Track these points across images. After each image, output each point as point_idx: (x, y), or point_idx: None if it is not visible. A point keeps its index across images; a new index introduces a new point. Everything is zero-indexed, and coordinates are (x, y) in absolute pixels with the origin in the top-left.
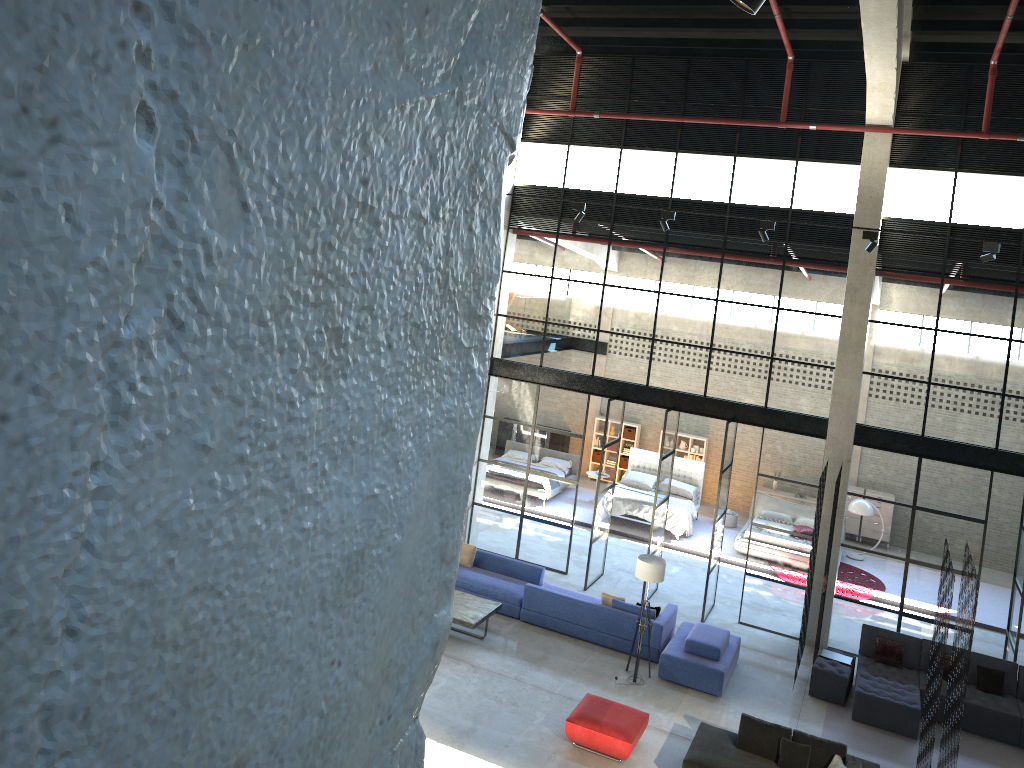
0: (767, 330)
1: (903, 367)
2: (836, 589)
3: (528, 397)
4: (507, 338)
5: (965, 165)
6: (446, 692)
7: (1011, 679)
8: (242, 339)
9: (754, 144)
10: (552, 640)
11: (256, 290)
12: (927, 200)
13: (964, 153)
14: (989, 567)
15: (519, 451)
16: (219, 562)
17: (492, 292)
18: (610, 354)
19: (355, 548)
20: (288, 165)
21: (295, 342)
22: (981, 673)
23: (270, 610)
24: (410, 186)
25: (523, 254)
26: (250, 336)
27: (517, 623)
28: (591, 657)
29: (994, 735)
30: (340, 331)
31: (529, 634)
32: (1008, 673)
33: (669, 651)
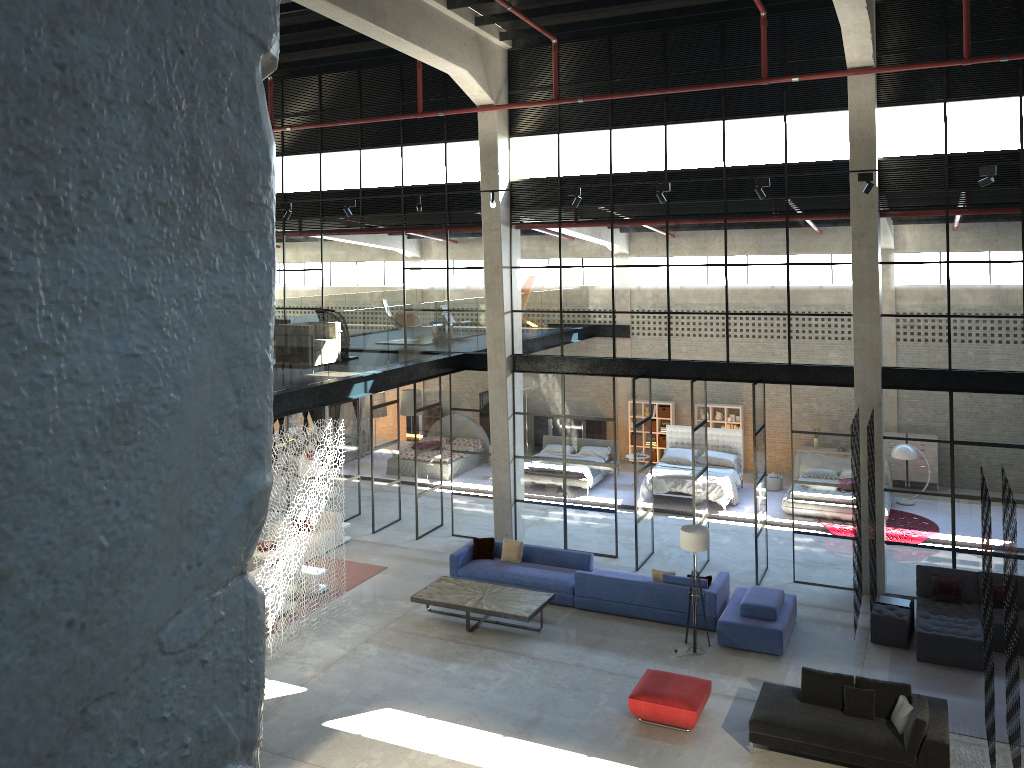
0: (780, 287)
1: (920, 304)
2: (886, 535)
3: (554, 388)
4: (525, 333)
5: (953, 94)
6: (508, 686)
7: None
8: None
9: (740, 105)
10: (609, 623)
11: None
12: (920, 134)
13: (950, 82)
14: None
15: (553, 442)
16: None
17: (264, 182)
18: (628, 334)
19: (119, 401)
20: None
21: None
22: None
23: (13, 443)
24: (126, 75)
25: (529, 248)
26: None
27: (572, 611)
28: (649, 634)
29: None
30: (56, 200)
31: (585, 620)
32: None
33: (725, 617)
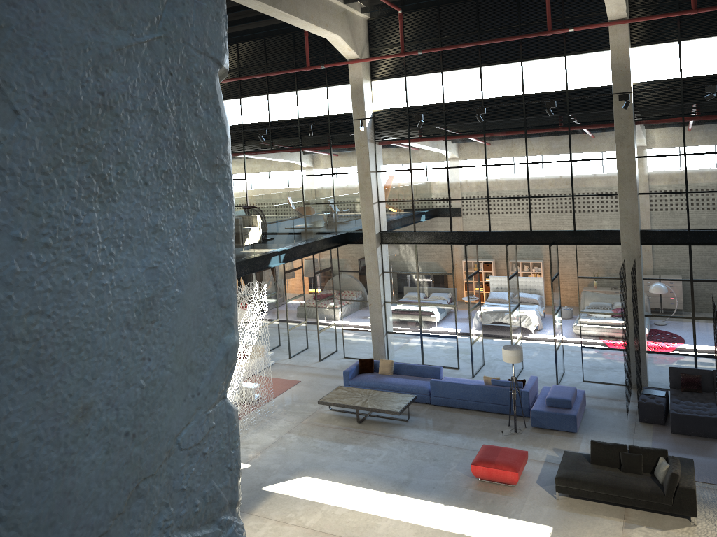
0: (566, 177)
1: (666, 185)
2: (647, 347)
3: (410, 254)
4: (388, 216)
5: (685, 35)
6: (388, 459)
7: None
8: (32, 182)
9: (533, 50)
10: (455, 414)
11: (35, 156)
12: (662, 65)
13: (682, 27)
14: None
15: (411, 291)
16: (44, 299)
17: (224, 150)
18: (460, 214)
19: (146, 296)
20: (42, 88)
21: (71, 183)
22: None
23: (88, 327)
24: (139, 93)
25: (388, 157)
26: (37, 180)
27: (429, 407)
28: (483, 421)
29: None
30: (104, 176)
31: (439, 412)
32: None
33: (536, 408)
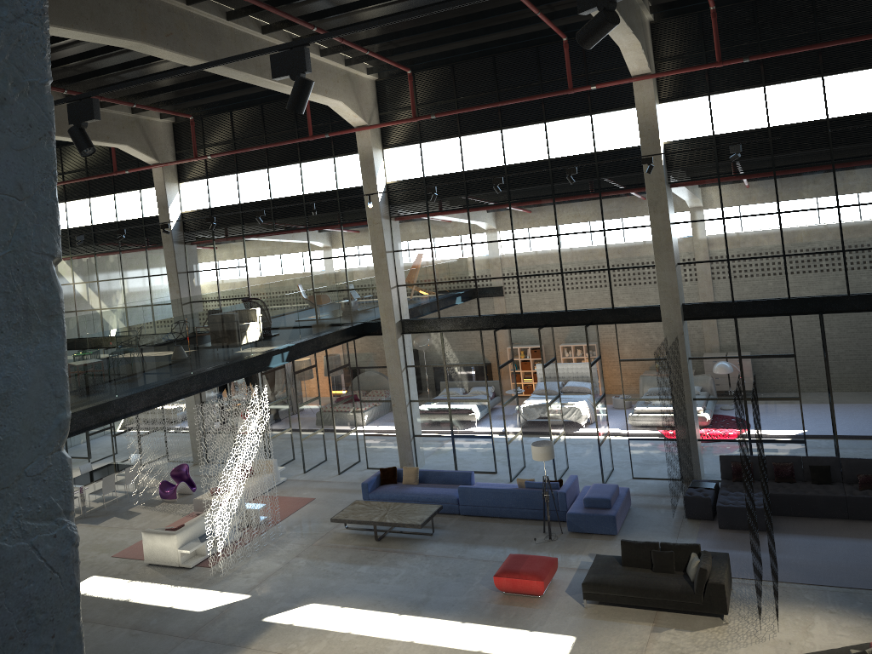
0: (600, 249)
1: (706, 252)
2: (698, 434)
3: (435, 344)
4: (409, 302)
5: (714, 89)
6: (405, 578)
7: (836, 470)
8: None
9: (556, 110)
10: (486, 523)
11: None
12: (693, 122)
13: (711, 80)
14: (837, 391)
15: (439, 387)
16: None
17: (58, 306)
18: (489, 295)
19: (3, 392)
20: None
21: None
22: (813, 471)
23: None
24: None
25: (406, 235)
26: None
27: (458, 517)
28: (517, 529)
29: (829, 514)
30: None
31: (468, 523)
32: (833, 466)
33: (572, 510)
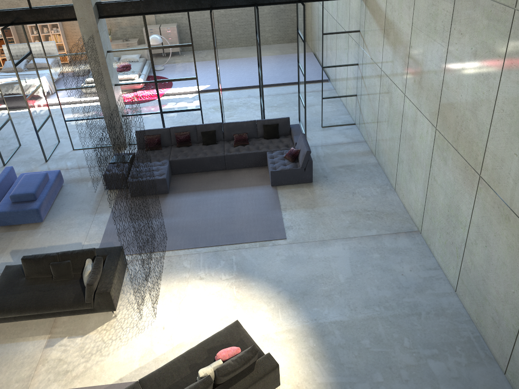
0: None
1: None
2: (122, 111)
3: None
4: None
5: None
6: None
7: (220, 132)
8: None
9: None
10: None
11: None
12: None
13: None
14: (233, 47)
15: None
16: None
17: None
18: None
19: None
20: None
21: None
22: (203, 136)
23: None
24: None
25: None
26: None
27: None
28: None
29: (213, 169)
30: None
31: None
32: (218, 130)
33: None
